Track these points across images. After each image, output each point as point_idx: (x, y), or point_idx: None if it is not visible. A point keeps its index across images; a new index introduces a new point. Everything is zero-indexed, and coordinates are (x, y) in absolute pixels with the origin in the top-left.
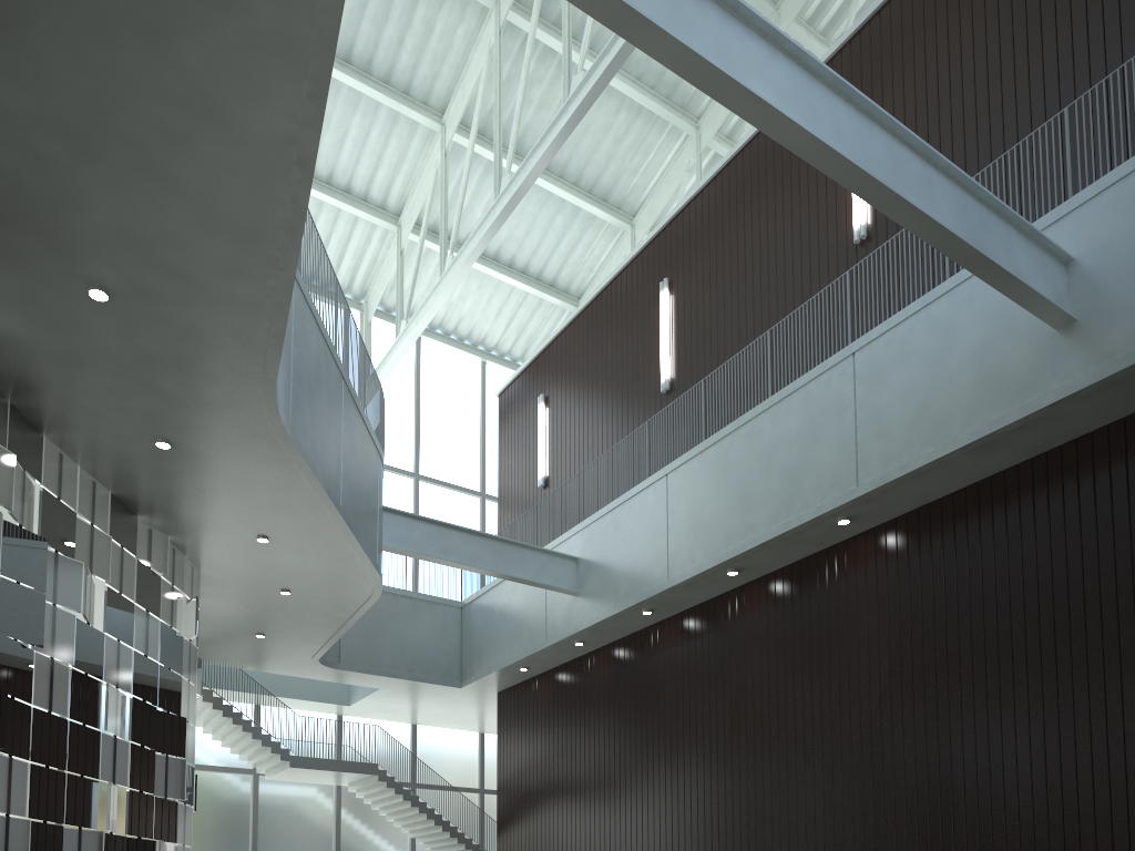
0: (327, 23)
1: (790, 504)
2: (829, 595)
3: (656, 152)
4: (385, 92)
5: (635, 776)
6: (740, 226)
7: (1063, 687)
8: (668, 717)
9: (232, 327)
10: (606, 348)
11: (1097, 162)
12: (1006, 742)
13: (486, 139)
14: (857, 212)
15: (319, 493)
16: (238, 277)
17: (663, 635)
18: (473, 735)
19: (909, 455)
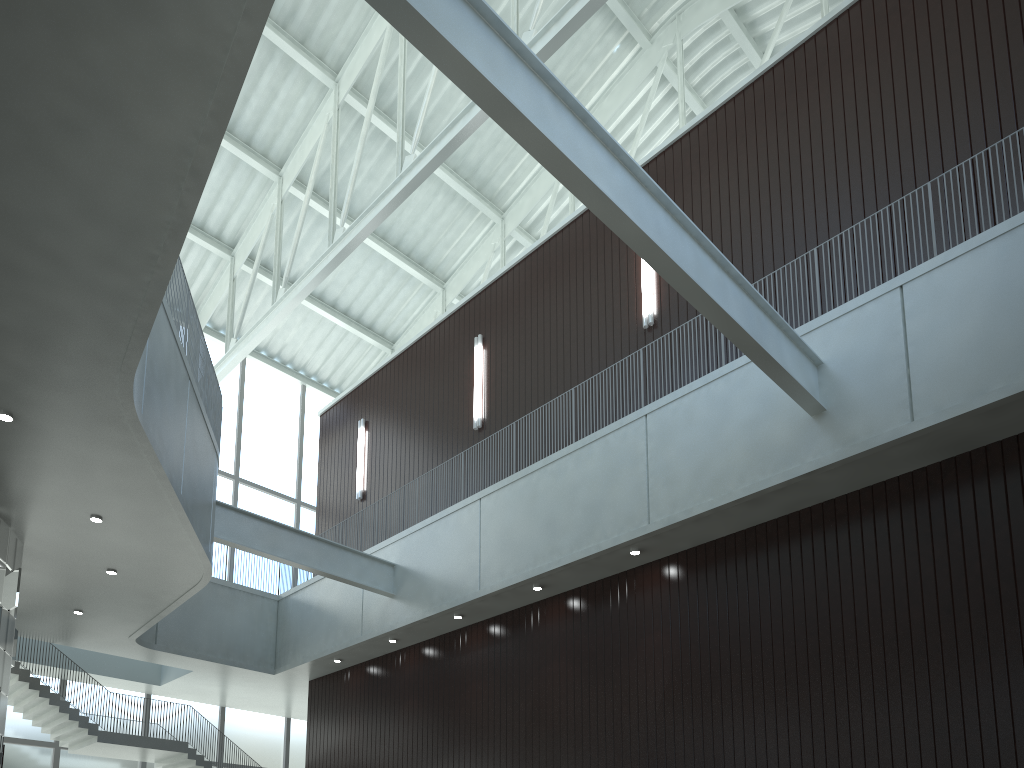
0: (240, 53)
1: (591, 534)
2: (620, 613)
3: (467, 232)
4: (228, 139)
5: (442, 762)
6: (547, 301)
7: (815, 701)
8: (474, 711)
9: (98, 313)
10: (424, 386)
11: (835, 293)
12: (770, 745)
13: (318, 195)
14: (646, 303)
15: (162, 481)
16: (113, 268)
17: (471, 638)
18: (280, 719)
19: (692, 502)
